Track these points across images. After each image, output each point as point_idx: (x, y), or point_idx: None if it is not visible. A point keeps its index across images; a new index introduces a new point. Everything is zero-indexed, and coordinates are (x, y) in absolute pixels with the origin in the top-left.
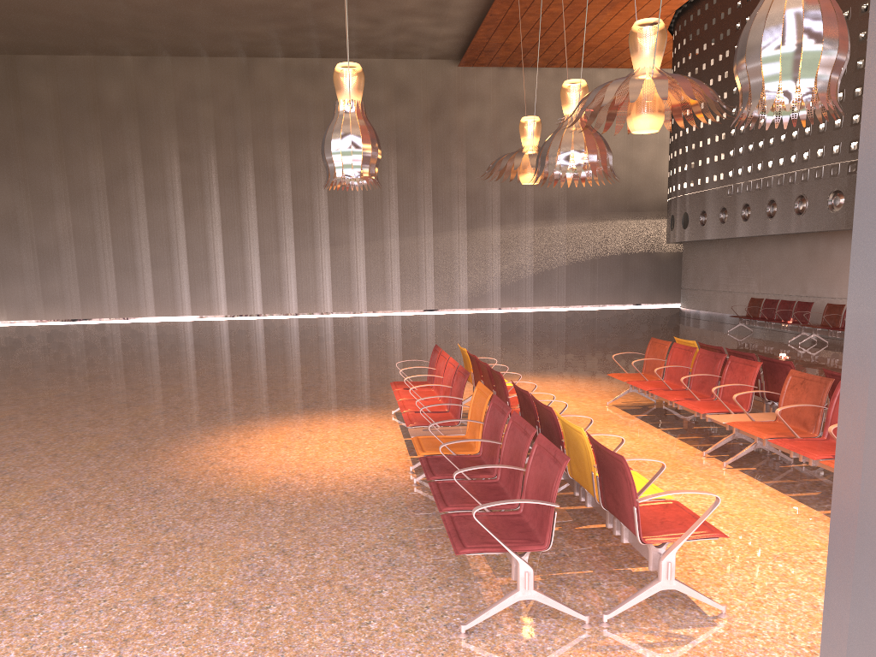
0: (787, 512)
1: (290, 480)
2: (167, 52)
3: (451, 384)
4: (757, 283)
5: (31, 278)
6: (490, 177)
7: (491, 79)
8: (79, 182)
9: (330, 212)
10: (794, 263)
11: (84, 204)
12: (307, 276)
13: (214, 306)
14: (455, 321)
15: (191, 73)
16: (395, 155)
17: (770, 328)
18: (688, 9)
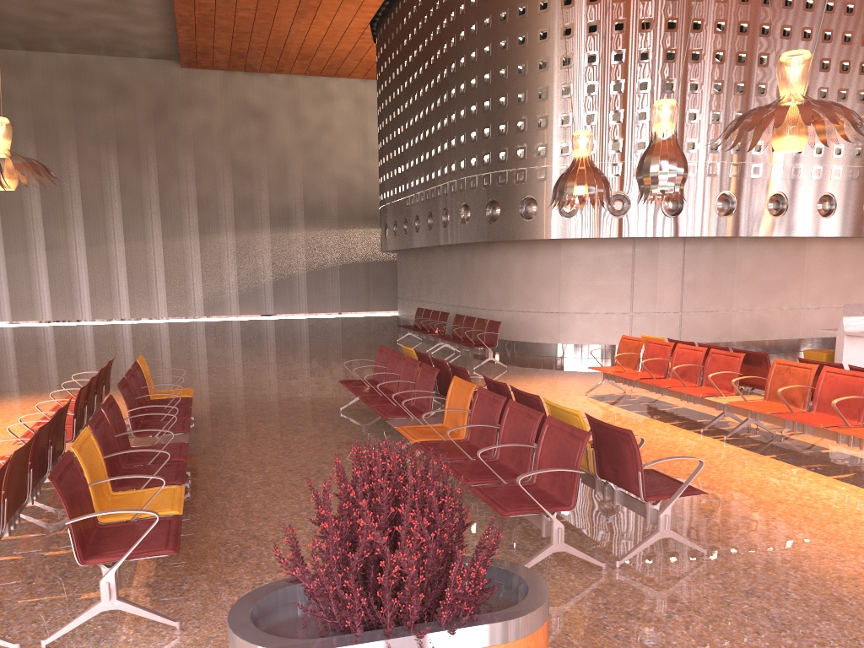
0: None
1: None
2: None
3: None
4: (435, 293)
5: None
6: (222, 182)
7: (218, 83)
8: None
9: (45, 214)
10: (454, 273)
11: None
12: (21, 282)
13: None
14: (163, 330)
15: None
16: (116, 156)
17: None
18: (379, 23)
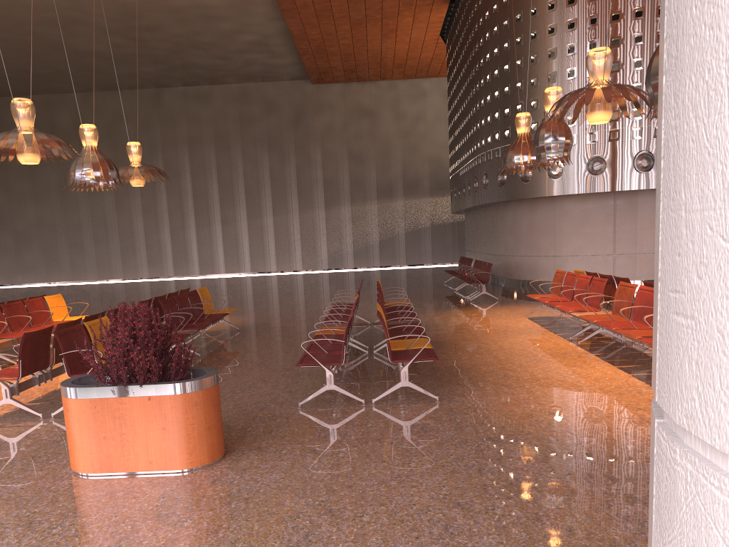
0: (42, 387)
1: None
2: (97, 89)
3: None
4: (480, 244)
5: (12, 254)
6: (341, 167)
7: (338, 93)
8: (42, 184)
9: (221, 199)
10: (488, 228)
11: (46, 200)
12: (206, 247)
13: (139, 271)
14: (290, 278)
15: (117, 102)
16: (267, 154)
17: None
18: (446, 34)
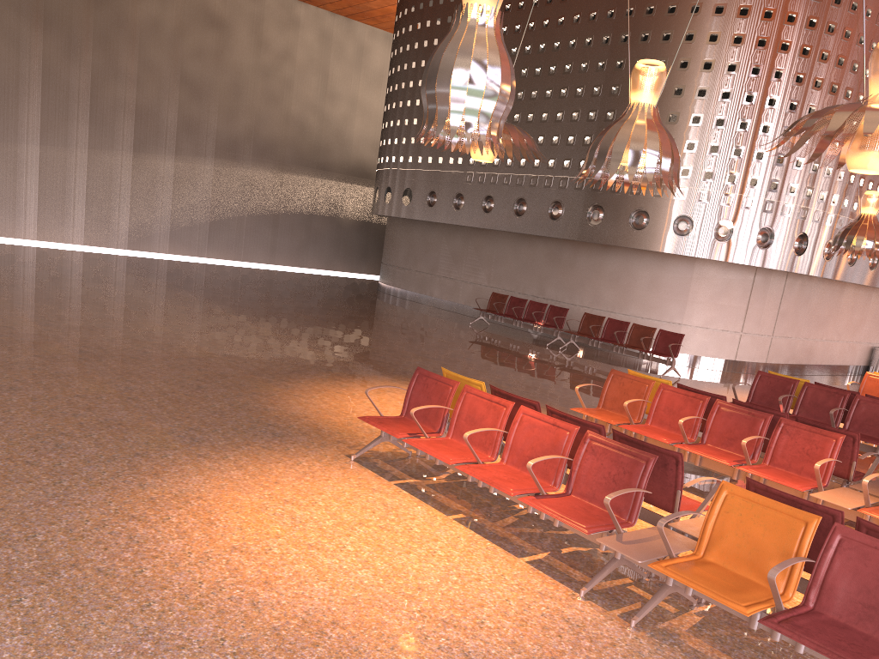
0: None
1: (453, 639)
2: None
3: (566, 454)
4: (487, 276)
5: None
6: (167, 94)
7: None
8: None
9: None
10: (533, 263)
11: None
12: None
13: None
14: (139, 269)
15: None
16: (42, 34)
17: (499, 323)
18: None
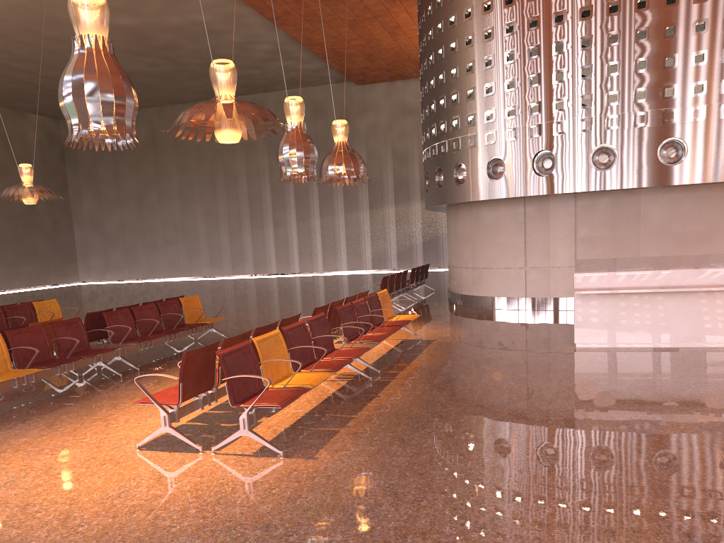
0: None
1: None
2: (167, 103)
3: None
4: None
5: (103, 254)
6: (385, 167)
7: (383, 92)
8: (126, 192)
9: (273, 202)
10: None
11: (129, 206)
12: (259, 248)
13: (203, 270)
14: (312, 280)
15: None
16: None
17: None
18: None
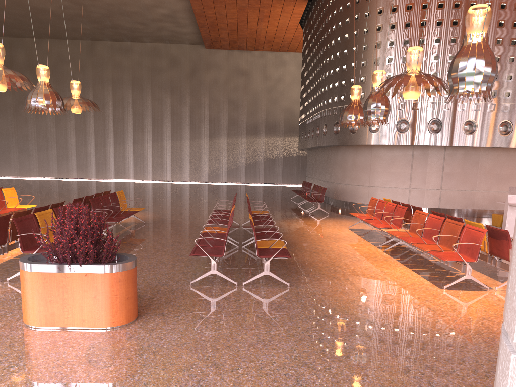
0: None
1: None
2: (47, 37)
3: None
4: (317, 173)
5: None
6: (222, 110)
7: (224, 56)
8: (1, 104)
9: (133, 125)
10: (324, 163)
11: (3, 115)
12: (120, 159)
13: (70, 173)
14: (180, 187)
15: (61, 48)
16: (170, 96)
17: None
18: (304, 23)
